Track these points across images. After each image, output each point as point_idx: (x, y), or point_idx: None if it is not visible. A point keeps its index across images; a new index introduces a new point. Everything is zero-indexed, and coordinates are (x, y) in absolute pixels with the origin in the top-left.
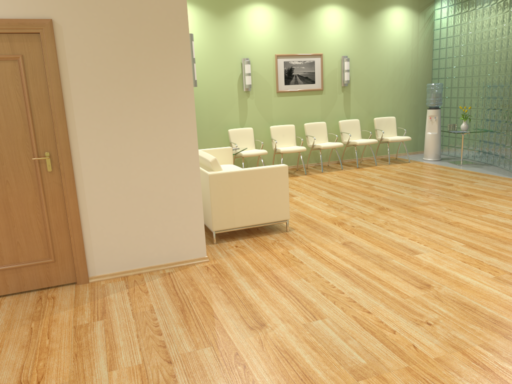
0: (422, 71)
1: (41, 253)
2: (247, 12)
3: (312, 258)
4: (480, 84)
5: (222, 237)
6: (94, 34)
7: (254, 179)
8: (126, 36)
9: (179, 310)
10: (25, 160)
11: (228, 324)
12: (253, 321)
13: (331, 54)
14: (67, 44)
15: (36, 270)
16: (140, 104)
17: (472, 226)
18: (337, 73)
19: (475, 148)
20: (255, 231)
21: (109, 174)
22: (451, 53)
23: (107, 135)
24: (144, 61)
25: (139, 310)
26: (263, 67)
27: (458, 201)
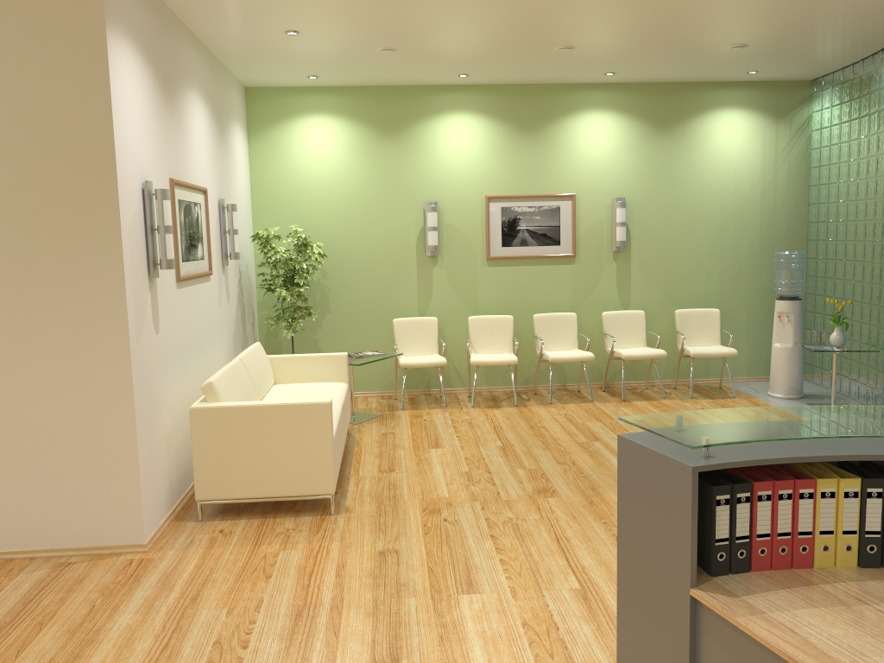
0: (786, 225)
1: None
2: (437, 127)
3: (295, 571)
4: (875, 258)
5: (226, 510)
6: None
7: (269, 421)
8: (21, 199)
9: None
10: None
11: None
12: None
13: (593, 194)
14: None
15: None
16: (40, 299)
17: None
18: (604, 227)
19: (867, 382)
20: (286, 506)
21: None
22: (835, 194)
23: None
24: (48, 235)
25: None
26: (464, 216)
27: None
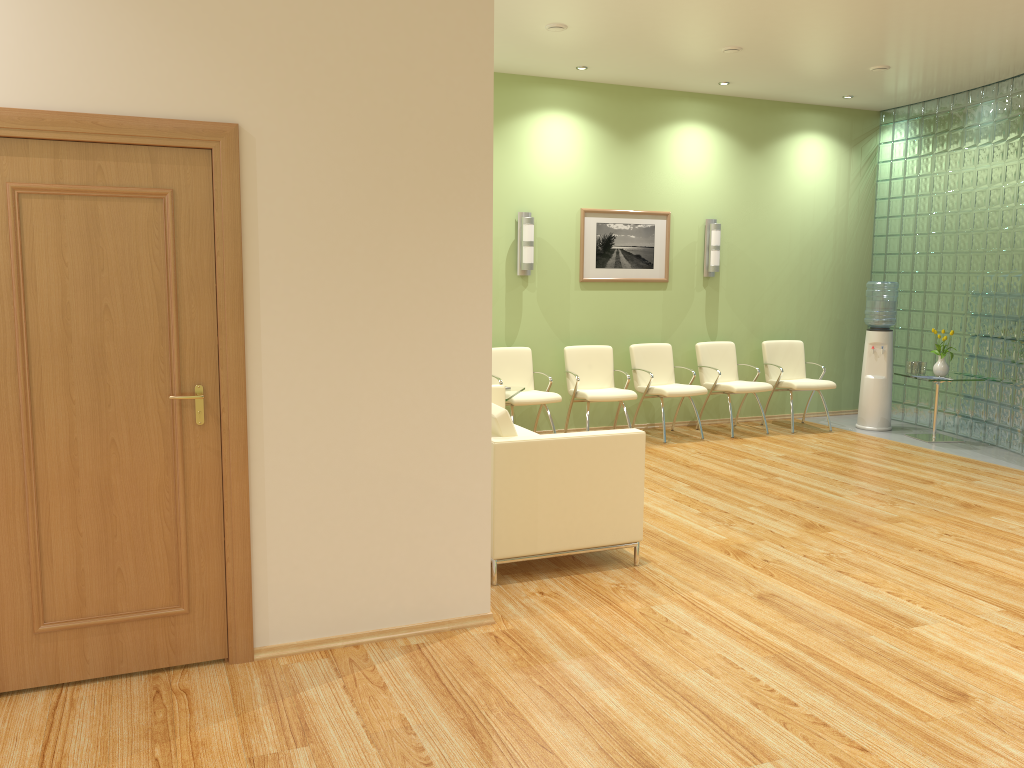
0: (854, 256)
1: (163, 593)
2: (534, 125)
3: (705, 625)
4: (971, 289)
5: (505, 571)
6: (314, 158)
7: (580, 457)
8: (374, 165)
9: (464, 729)
10: (153, 399)
11: (580, 766)
12: (630, 761)
13: (687, 214)
14: (261, 173)
15: (150, 630)
16: (388, 299)
17: (1004, 572)
18: (695, 250)
19: (959, 411)
20: (569, 561)
21: (316, 435)
22: (912, 227)
23: (320, 357)
24: (405, 215)
25: (379, 726)
26: (557, 231)
27: (956, 518)
